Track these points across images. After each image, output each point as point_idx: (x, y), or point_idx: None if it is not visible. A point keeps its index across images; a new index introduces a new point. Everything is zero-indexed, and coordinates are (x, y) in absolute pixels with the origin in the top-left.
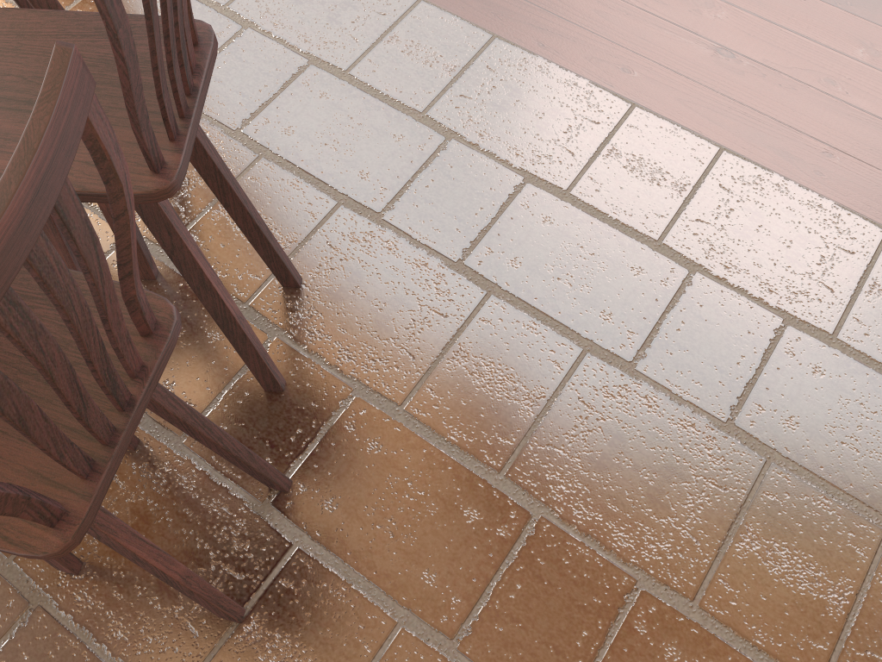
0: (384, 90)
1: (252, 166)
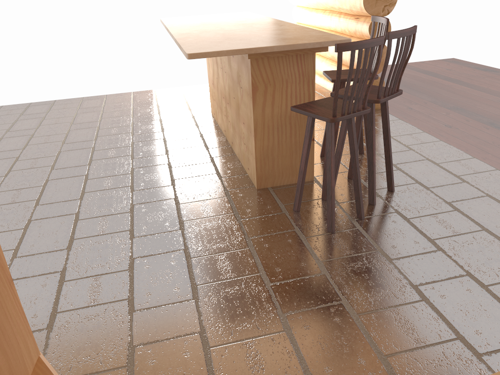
0: (448, 169)
1: (394, 170)
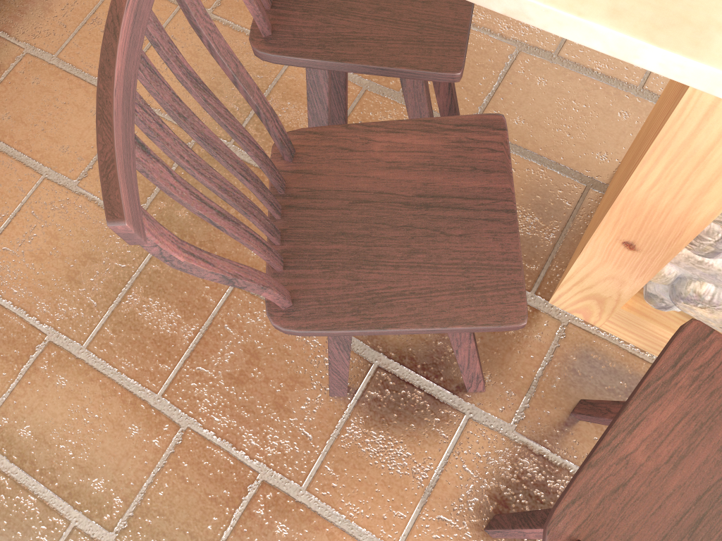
0: None
1: (403, 533)
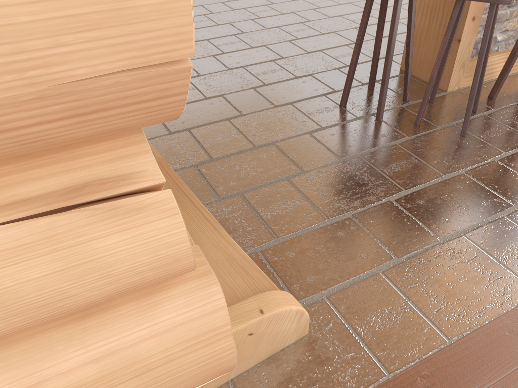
0: None
1: None
